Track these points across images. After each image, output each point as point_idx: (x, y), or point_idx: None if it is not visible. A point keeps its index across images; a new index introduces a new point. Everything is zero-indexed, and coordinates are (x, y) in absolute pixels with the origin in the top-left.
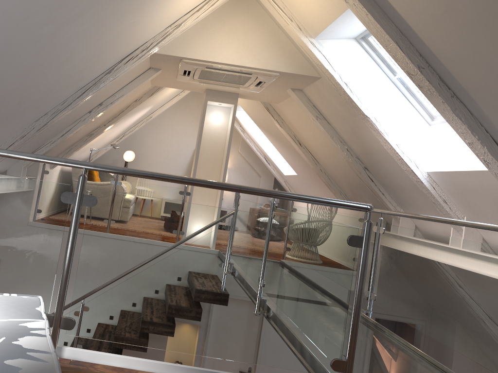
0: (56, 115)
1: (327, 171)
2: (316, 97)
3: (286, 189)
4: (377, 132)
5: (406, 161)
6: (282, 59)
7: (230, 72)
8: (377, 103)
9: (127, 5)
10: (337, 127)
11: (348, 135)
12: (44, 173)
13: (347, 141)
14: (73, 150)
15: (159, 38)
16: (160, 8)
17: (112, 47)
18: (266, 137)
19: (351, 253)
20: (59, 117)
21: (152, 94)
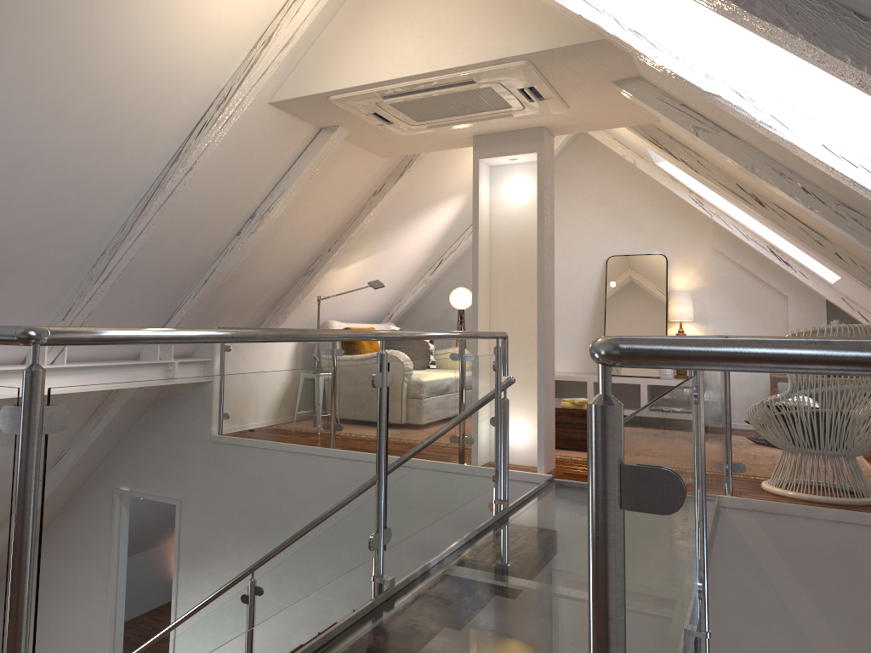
0: (115, 251)
1: (856, 256)
2: (665, 83)
3: (855, 319)
4: (759, 126)
5: (870, 186)
6: (519, 28)
7: (434, 91)
8: (739, 52)
9: (49, 46)
10: (751, 141)
11: (779, 153)
12: (223, 351)
13: (793, 168)
14: (287, 304)
15: (240, 75)
16: (166, 26)
17: (122, 118)
18: (730, 203)
19: (8, 448)
20: (124, 254)
21: (401, 175)
